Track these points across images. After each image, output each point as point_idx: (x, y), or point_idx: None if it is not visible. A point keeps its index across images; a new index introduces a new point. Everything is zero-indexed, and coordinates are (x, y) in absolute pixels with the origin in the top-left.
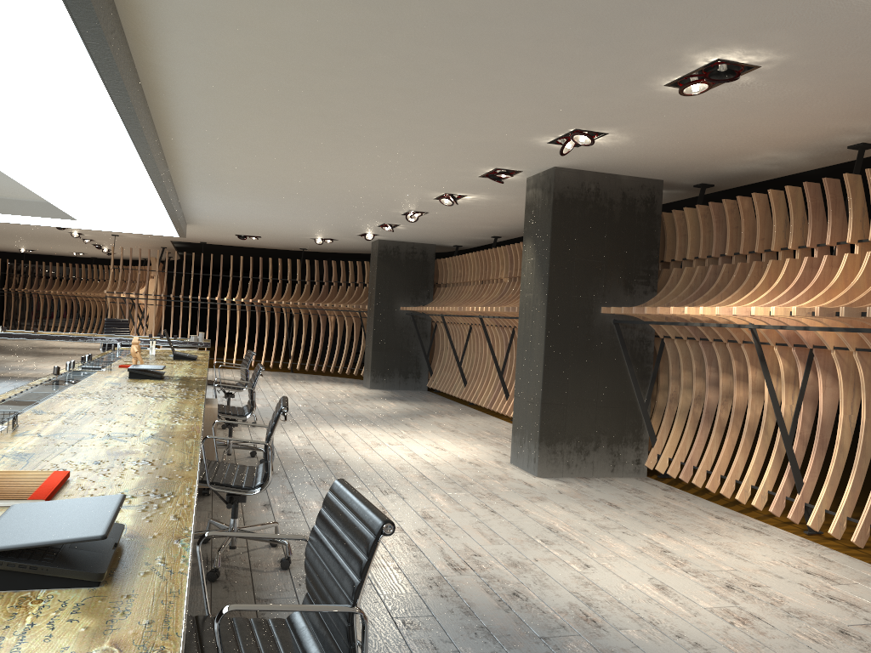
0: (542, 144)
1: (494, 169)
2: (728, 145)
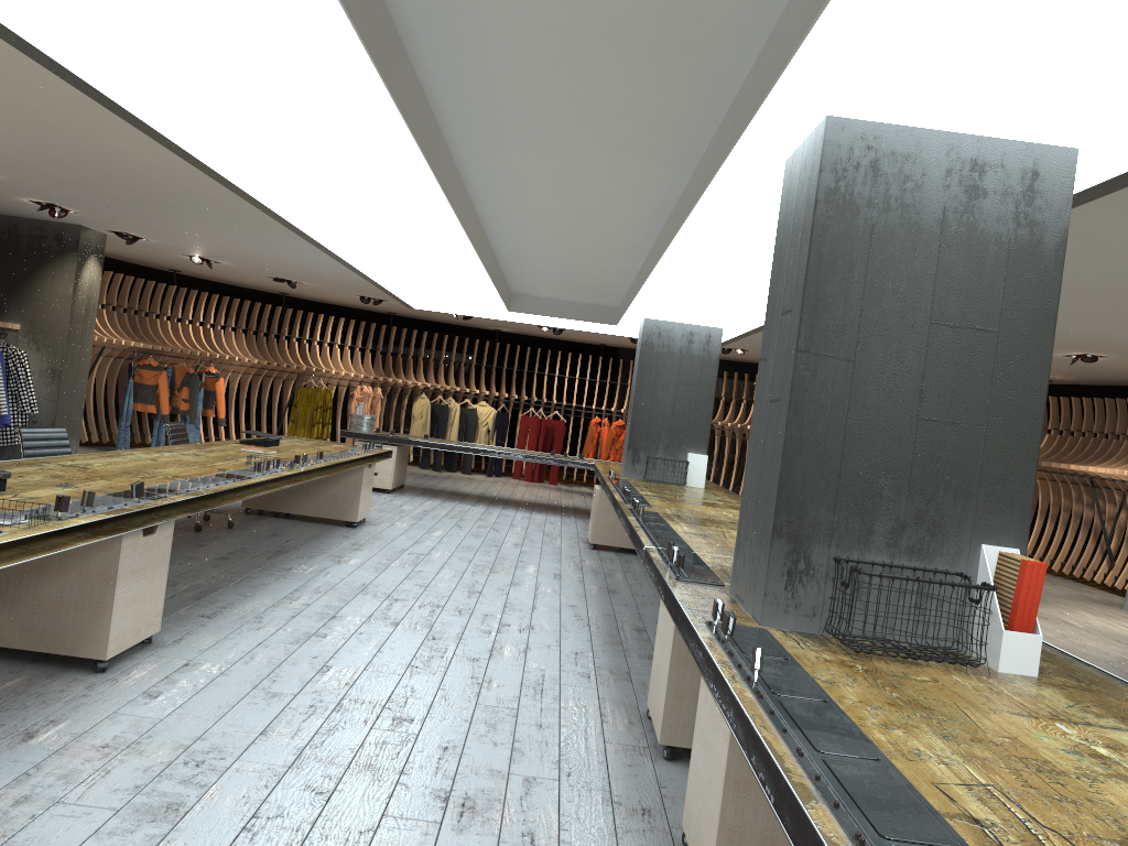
0: None
1: None
2: None
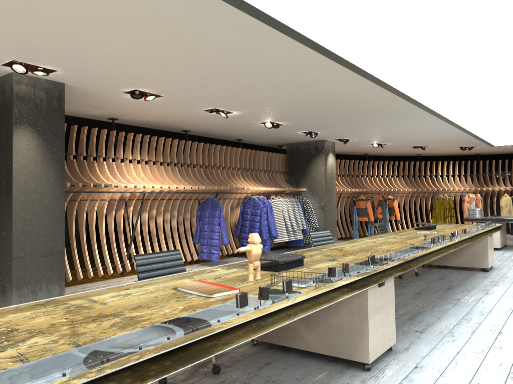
0: (131, 88)
1: (52, 69)
2: (117, 108)
